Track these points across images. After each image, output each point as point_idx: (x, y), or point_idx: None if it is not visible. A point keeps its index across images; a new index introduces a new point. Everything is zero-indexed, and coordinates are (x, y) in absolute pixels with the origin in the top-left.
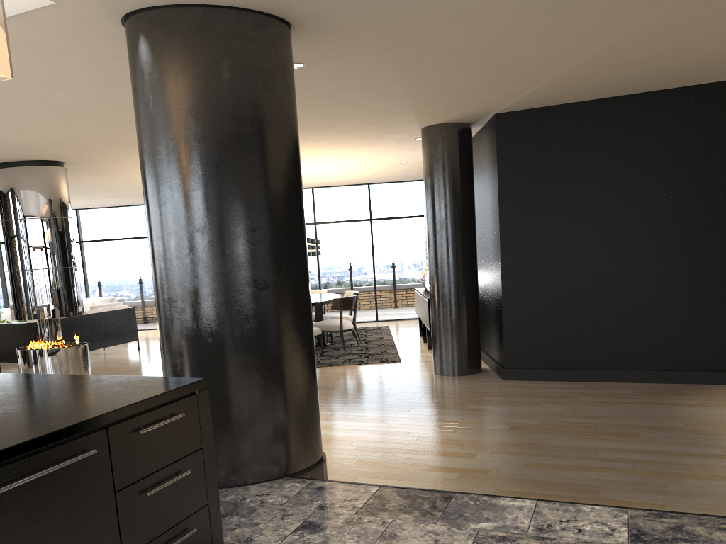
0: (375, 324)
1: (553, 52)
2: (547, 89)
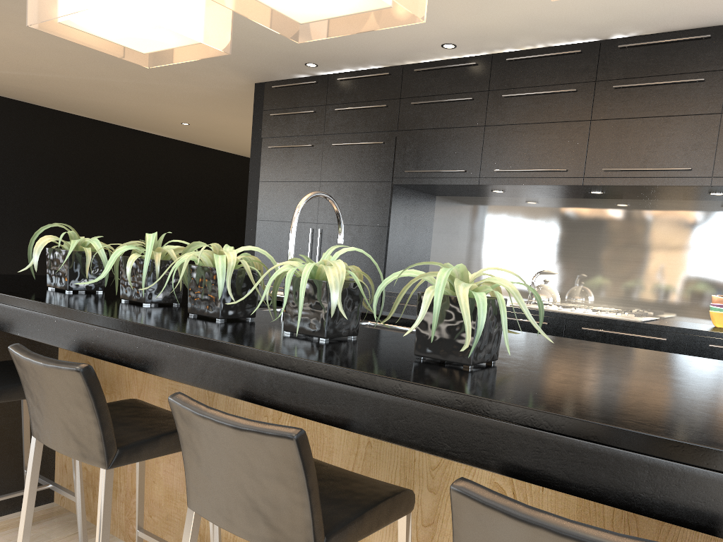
0: None
1: (42, 66)
2: None
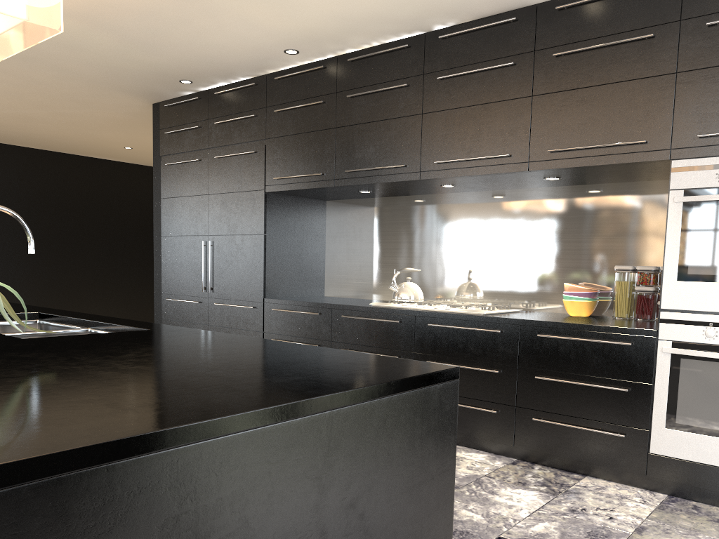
0: None
1: None
2: None
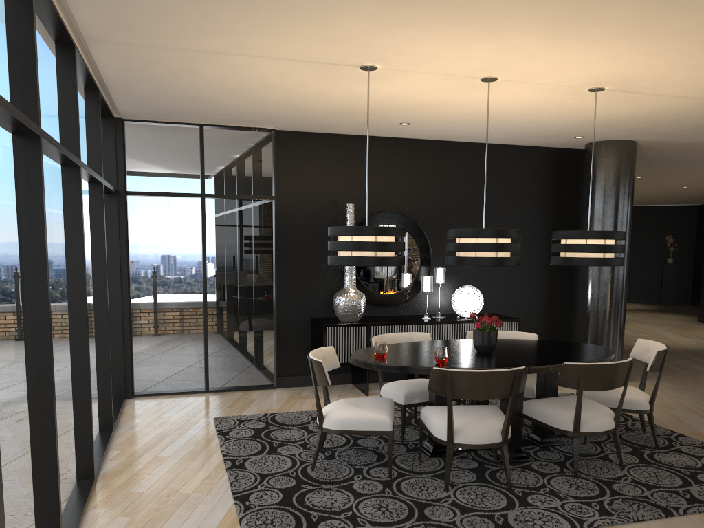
0: (164, 430)
1: None
2: (667, 158)
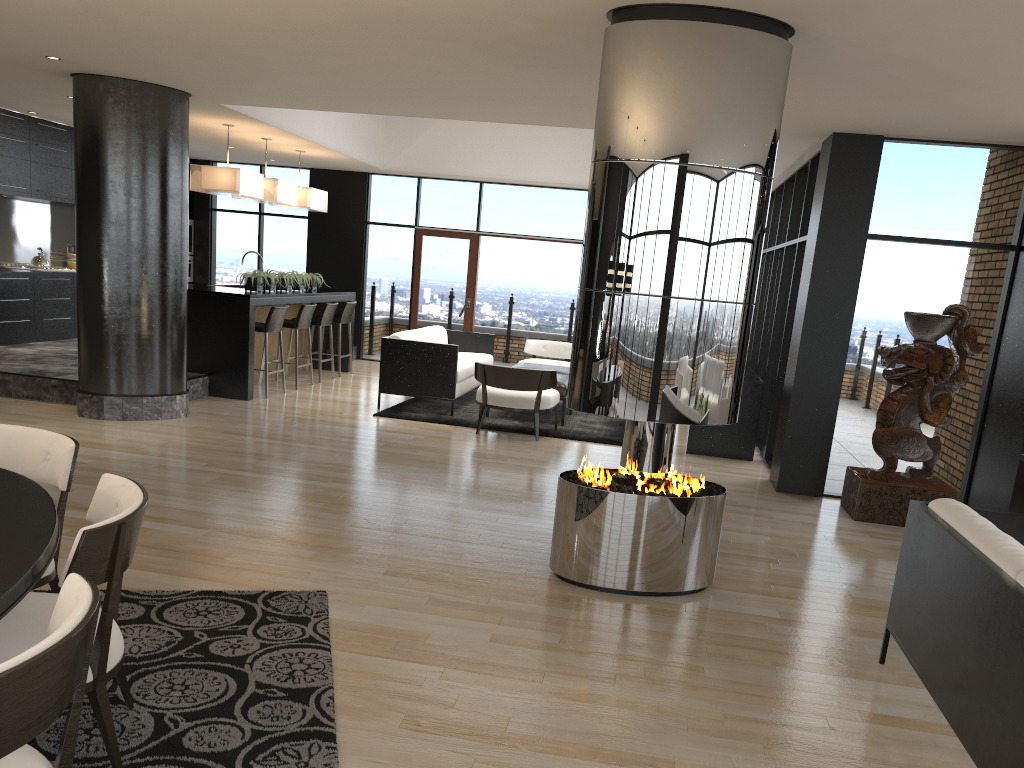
0: None
1: None
2: None
